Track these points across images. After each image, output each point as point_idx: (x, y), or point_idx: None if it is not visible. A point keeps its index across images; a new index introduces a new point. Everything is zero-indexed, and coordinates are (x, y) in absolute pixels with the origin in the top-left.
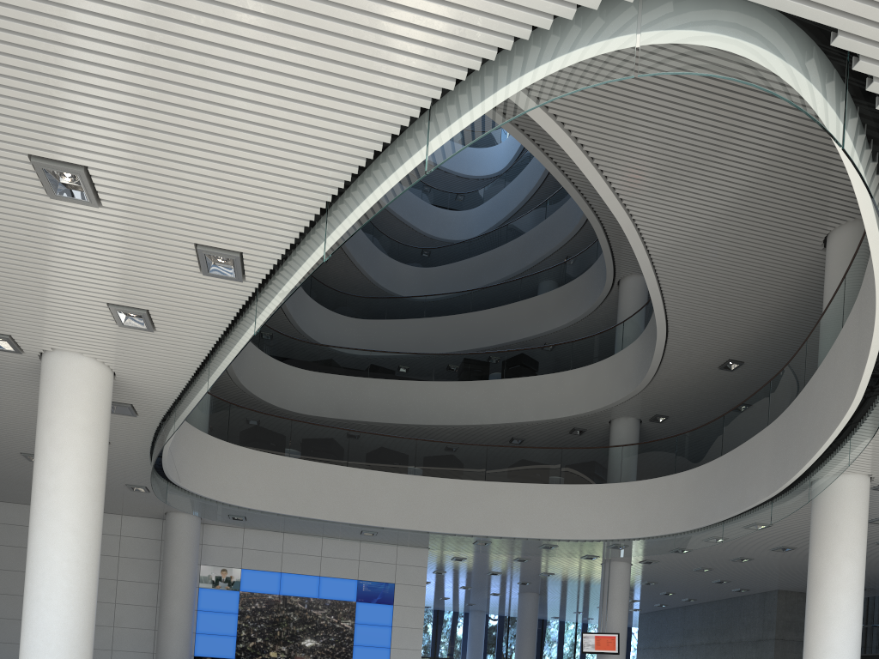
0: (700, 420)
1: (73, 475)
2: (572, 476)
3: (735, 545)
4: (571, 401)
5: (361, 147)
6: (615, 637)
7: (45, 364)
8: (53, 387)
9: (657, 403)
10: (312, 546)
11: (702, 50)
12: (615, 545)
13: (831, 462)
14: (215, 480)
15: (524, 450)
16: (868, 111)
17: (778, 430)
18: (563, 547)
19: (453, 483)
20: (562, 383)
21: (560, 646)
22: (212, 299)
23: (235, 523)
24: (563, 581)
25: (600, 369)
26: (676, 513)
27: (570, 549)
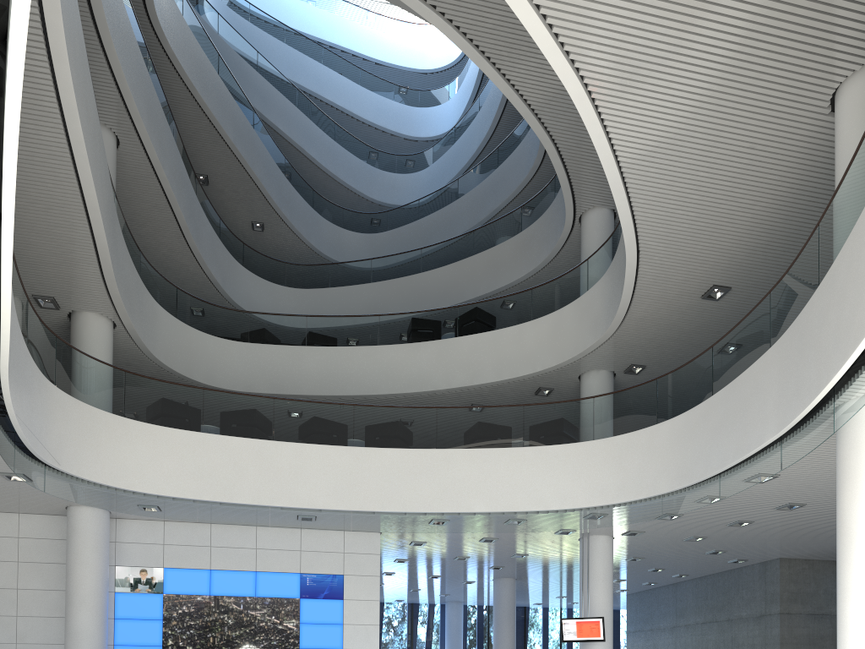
0: None
1: None
2: (538, 437)
3: (733, 505)
4: (533, 355)
5: None
6: (600, 622)
7: None
8: None
9: (632, 350)
10: (245, 537)
11: None
12: (592, 514)
13: None
14: (110, 463)
15: (479, 410)
16: None
17: (785, 349)
18: (532, 520)
19: (399, 453)
20: (523, 337)
21: (545, 634)
22: None
23: (141, 514)
24: (539, 562)
25: (564, 316)
26: (662, 470)
27: (540, 522)
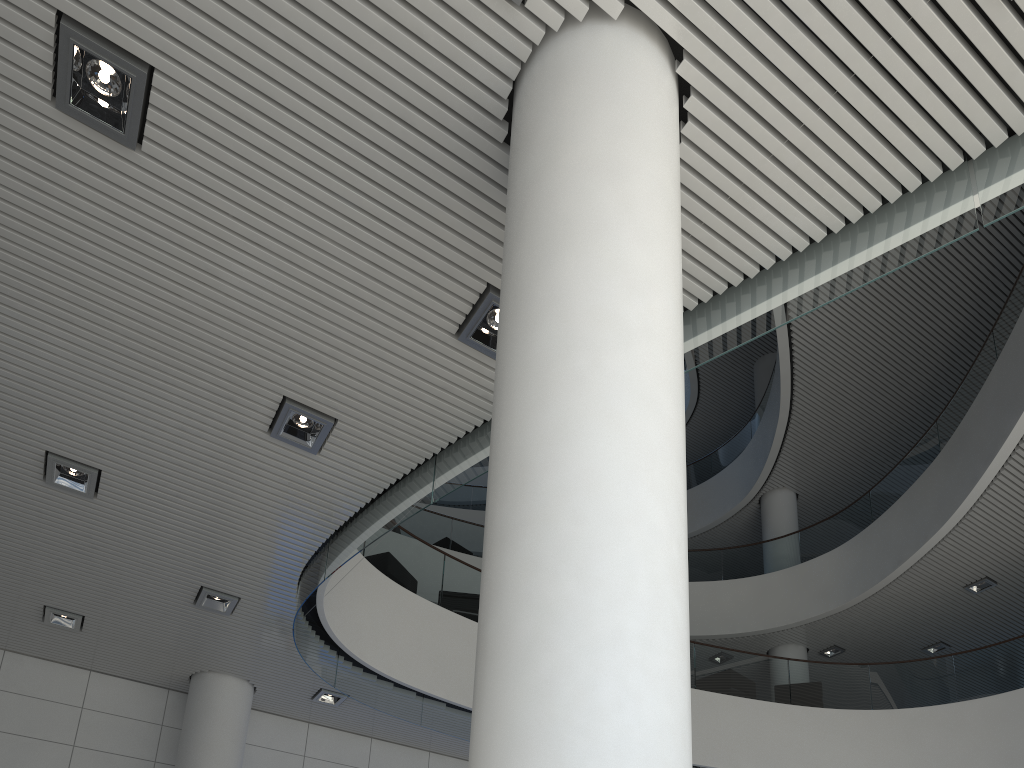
0: (874, 659)
1: (673, 320)
2: (806, 697)
3: None
4: (731, 616)
5: None
6: None
7: (581, 48)
8: (619, 97)
9: (850, 629)
10: (414, 764)
11: None
12: None
13: None
14: (348, 616)
15: (740, 655)
16: None
17: None
18: None
19: None
20: (716, 594)
21: None
22: None
23: (358, 699)
24: None
25: (772, 581)
26: (976, 751)
27: None
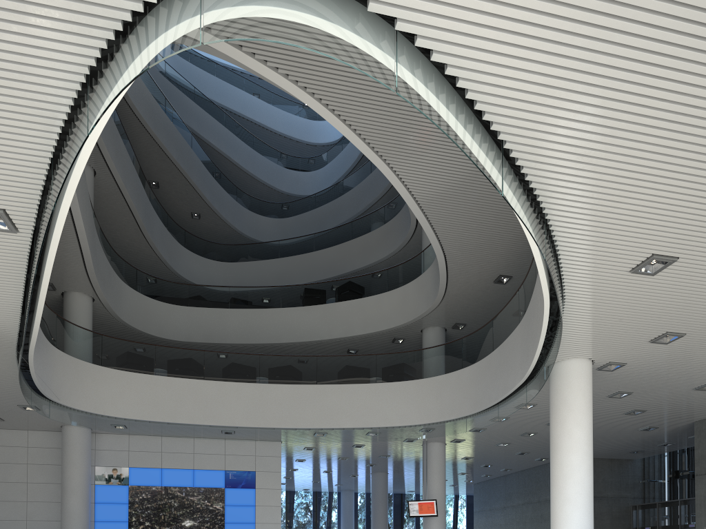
0: None
1: None
2: (386, 376)
3: (517, 422)
4: (388, 316)
5: (51, 117)
6: (434, 503)
7: None
8: None
9: (454, 314)
10: (186, 445)
11: (250, 20)
12: (423, 429)
13: (552, 350)
14: (92, 397)
15: (346, 357)
16: (428, 62)
17: (523, 328)
18: (382, 433)
19: (291, 388)
20: (381, 303)
21: None
22: (2, 249)
23: (114, 431)
24: (400, 461)
25: (408, 289)
26: (465, 400)
27: (388, 434)
